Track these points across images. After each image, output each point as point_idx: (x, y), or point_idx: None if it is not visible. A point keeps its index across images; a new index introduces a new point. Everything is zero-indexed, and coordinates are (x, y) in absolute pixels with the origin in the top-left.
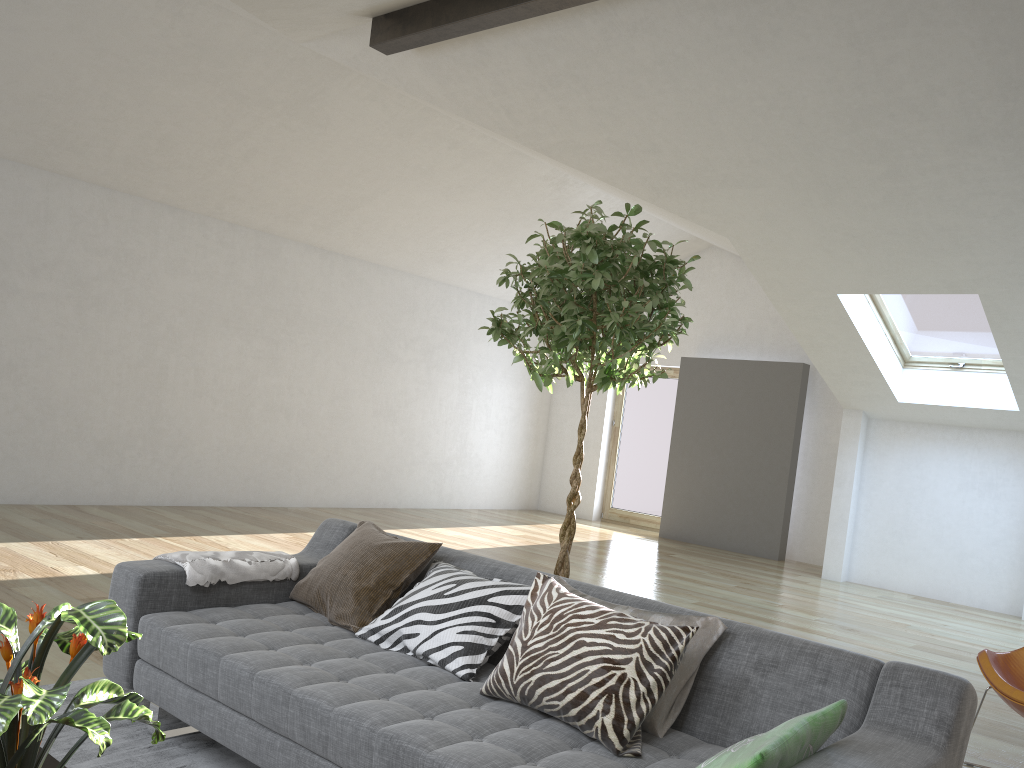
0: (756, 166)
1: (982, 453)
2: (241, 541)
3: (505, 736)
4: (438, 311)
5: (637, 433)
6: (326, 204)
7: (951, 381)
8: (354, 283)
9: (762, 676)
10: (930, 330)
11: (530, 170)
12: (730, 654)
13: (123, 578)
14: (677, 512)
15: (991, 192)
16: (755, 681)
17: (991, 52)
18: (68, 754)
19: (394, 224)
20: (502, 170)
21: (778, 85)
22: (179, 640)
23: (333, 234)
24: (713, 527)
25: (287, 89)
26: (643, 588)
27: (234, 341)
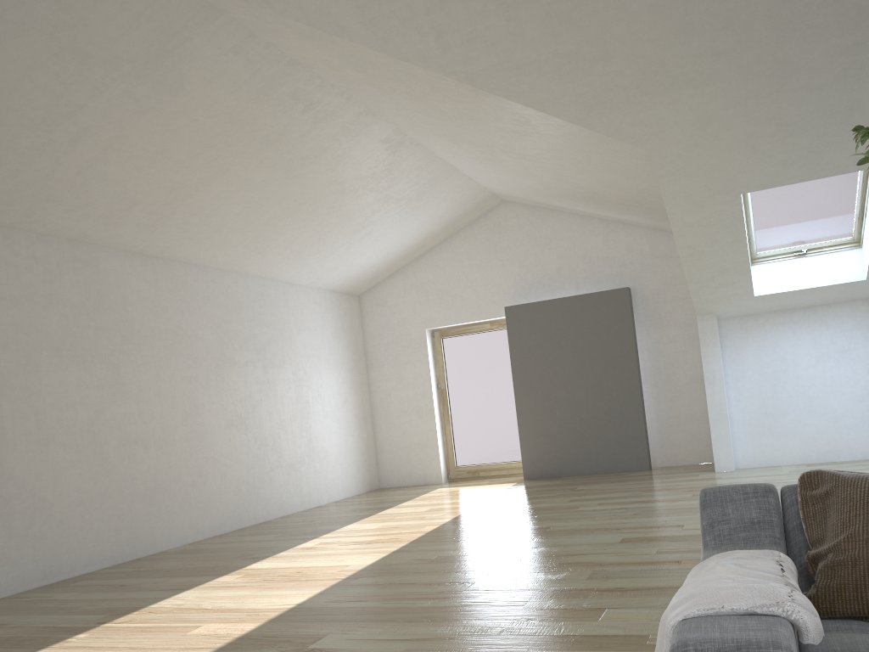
0: (714, 60)
1: (829, 326)
2: (204, 597)
3: None
4: (261, 306)
5: (466, 390)
6: (157, 196)
7: (798, 267)
8: (180, 287)
9: None
10: (785, 223)
11: (374, 132)
12: None
13: None
14: (537, 452)
15: None
16: None
17: None
18: None
19: (225, 212)
20: (347, 135)
21: None
22: None
23: (157, 233)
24: (578, 456)
25: (142, 41)
26: (646, 518)
27: (71, 372)
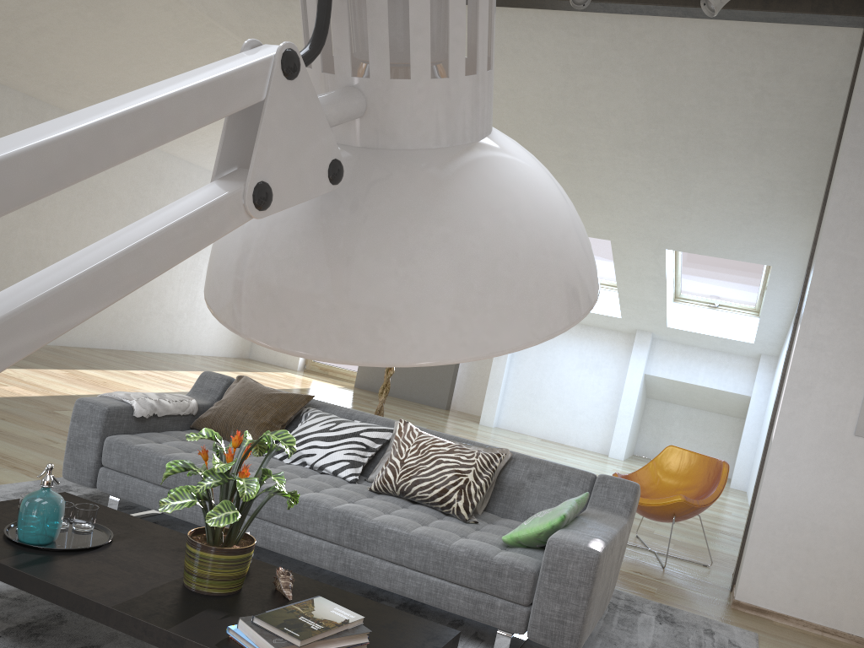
0: None
1: (594, 344)
2: (29, 375)
3: (403, 512)
4: (180, 185)
5: None
6: (98, 83)
7: None
8: None
9: (532, 481)
10: None
11: None
12: (513, 469)
13: (88, 409)
14: (370, 369)
15: (631, 179)
16: (528, 484)
17: (647, 98)
18: (257, 510)
19: None
20: None
21: (509, 84)
22: (151, 454)
23: None
24: (398, 382)
25: None
26: None
27: None
